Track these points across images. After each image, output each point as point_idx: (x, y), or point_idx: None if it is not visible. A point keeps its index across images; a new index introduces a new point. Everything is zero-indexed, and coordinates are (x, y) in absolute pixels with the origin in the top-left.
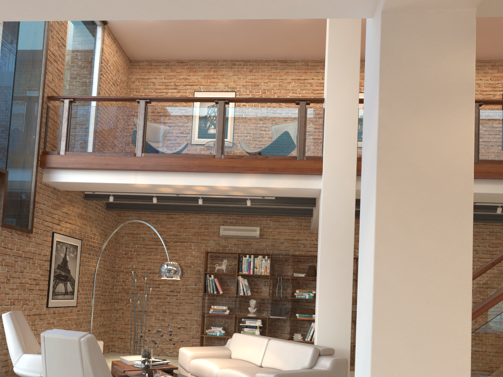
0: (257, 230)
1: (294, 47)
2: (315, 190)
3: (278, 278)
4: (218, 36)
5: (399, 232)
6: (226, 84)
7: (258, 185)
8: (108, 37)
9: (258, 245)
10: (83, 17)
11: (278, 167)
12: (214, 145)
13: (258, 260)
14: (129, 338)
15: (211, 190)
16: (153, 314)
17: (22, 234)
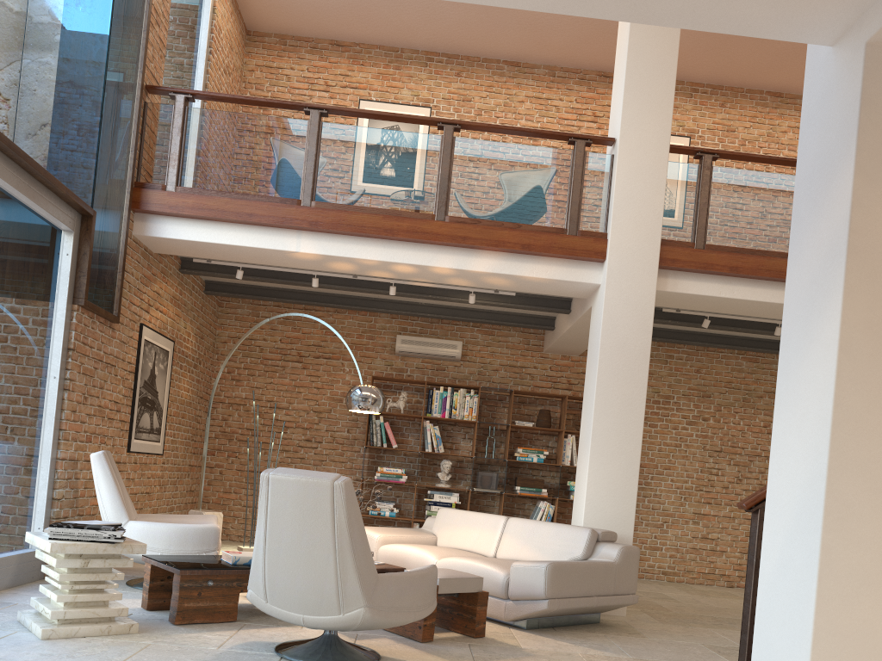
0: (458, 346)
1: (538, 43)
2: (589, 286)
3: (489, 428)
4: (415, 7)
5: (868, 345)
6: (415, 92)
7: (501, 271)
8: None
9: (456, 371)
10: None
11: (536, 244)
12: (433, 199)
13: (458, 396)
14: (232, 516)
15: (419, 273)
16: None
17: (105, 324)
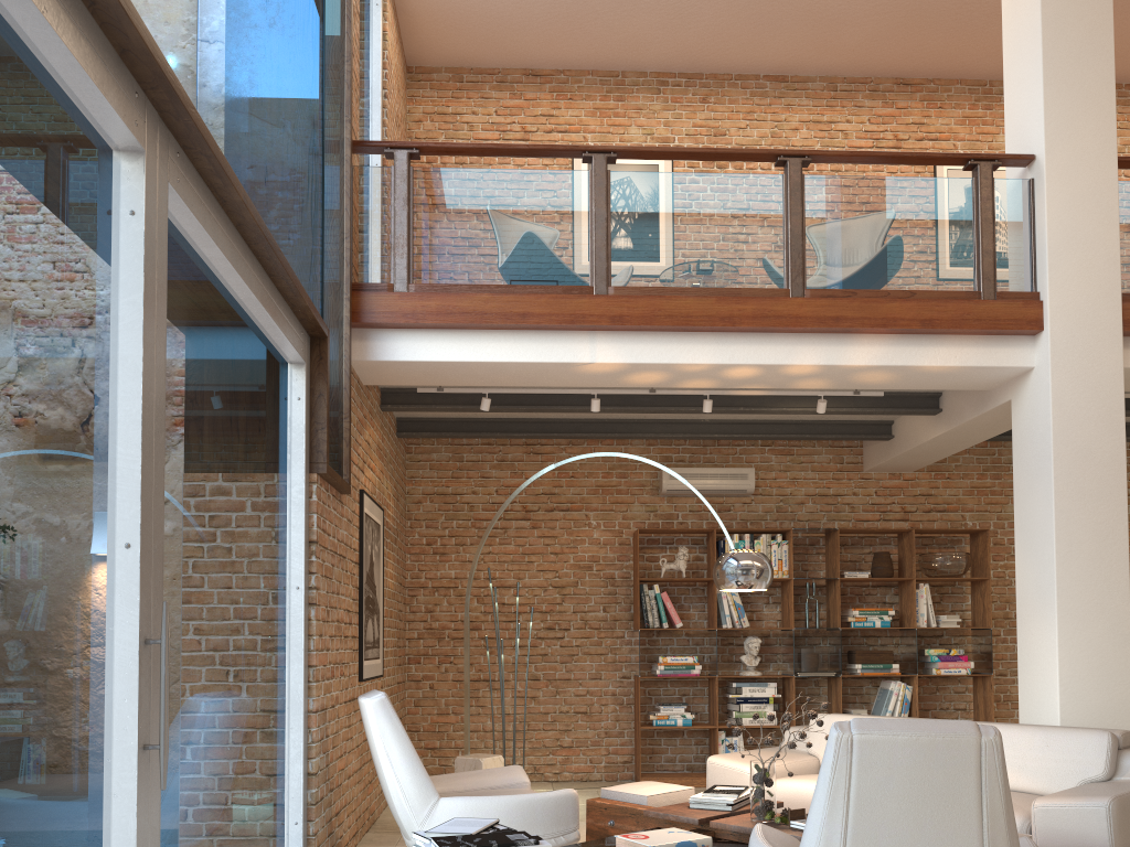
0: (749, 476)
1: (819, 45)
2: (1014, 371)
3: (807, 585)
4: (654, 10)
5: None
6: (647, 130)
7: (890, 362)
8: (390, 2)
9: (746, 510)
10: None
11: (942, 318)
12: (781, 266)
13: (761, 545)
14: (453, 747)
15: (761, 376)
16: (506, 687)
17: (336, 497)
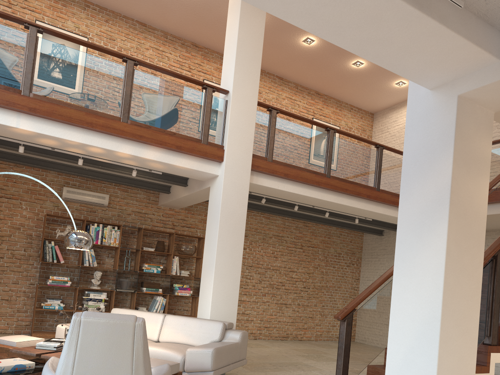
0: (106, 198)
1: (161, 16)
2: (211, 175)
3: (126, 251)
4: None
5: (456, 251)
6: (77, 25)
7: (162, 160)
8: None
9: (103, 213)
10: None
11: (185, 147)
12: (119, 107)
13: (107, 230)
14: None
15: (105, 153)
16: None
17: None
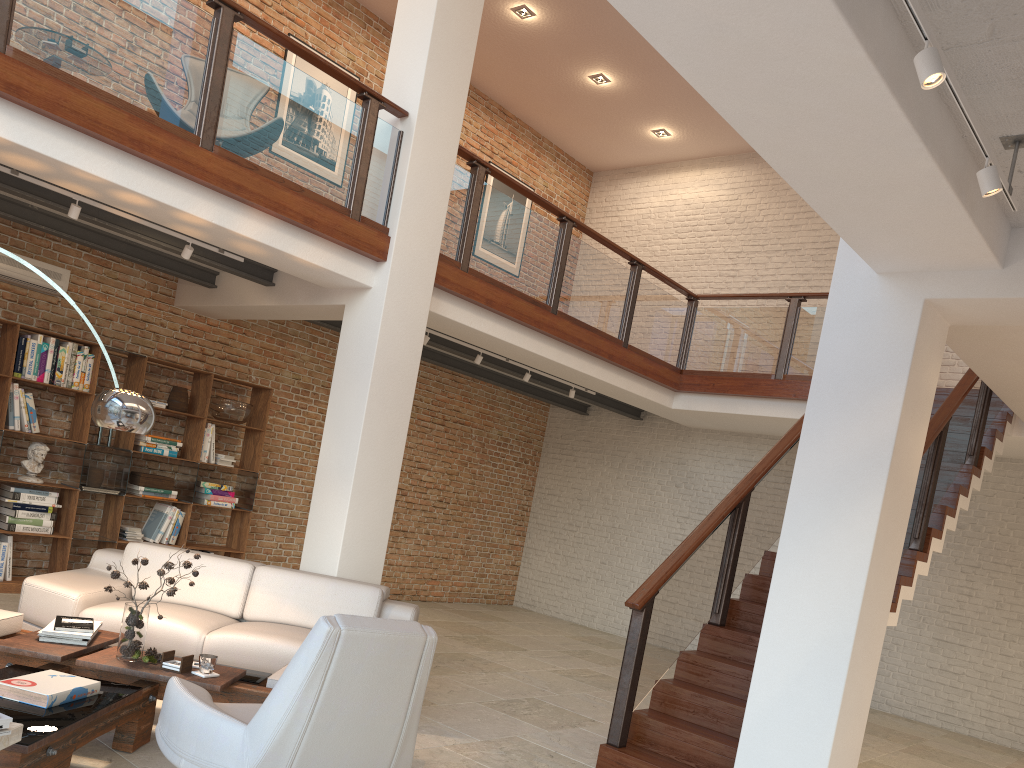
0: (63, 277)
1: None
2: (356, 284)
3: None
4: None
5: (883, 538)
6: None
7: (271, 243)
8: None
9: (51, 311)
10: (727, 112)
11: (320, 222)
12: (196, 111)
13: (67, 353)
14: None
15: (149, 208)
16: None
17: None
